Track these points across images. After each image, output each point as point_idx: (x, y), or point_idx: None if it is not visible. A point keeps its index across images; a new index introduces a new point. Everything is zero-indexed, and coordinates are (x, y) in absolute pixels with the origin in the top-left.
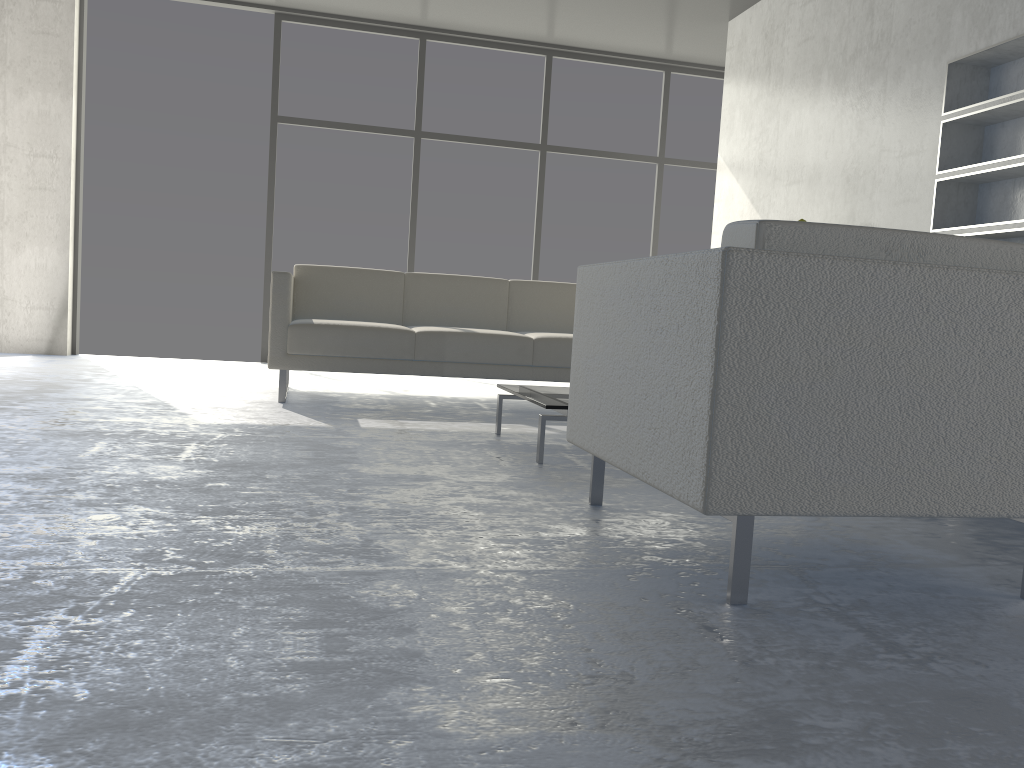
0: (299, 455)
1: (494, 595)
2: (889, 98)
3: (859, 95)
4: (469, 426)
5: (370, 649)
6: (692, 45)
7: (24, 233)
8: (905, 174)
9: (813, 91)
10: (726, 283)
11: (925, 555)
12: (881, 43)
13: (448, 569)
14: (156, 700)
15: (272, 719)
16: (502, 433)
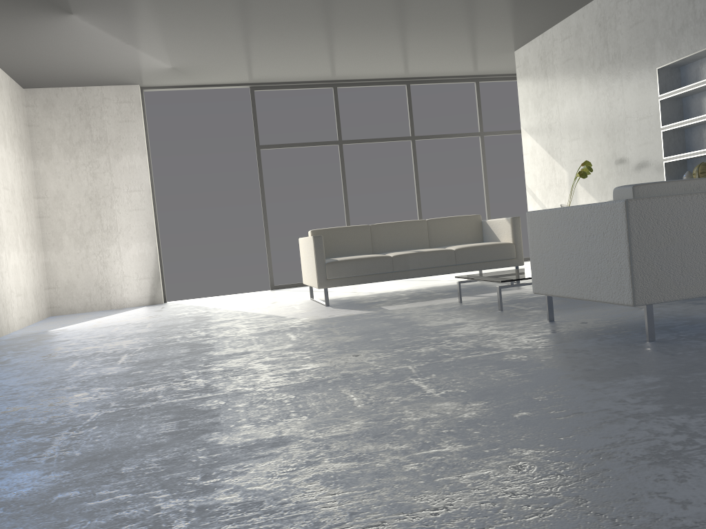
0: (386, 324)
1: (555, 352)
2: (625, 89)
3: (606, 88)
4: (440, 301)
5: (535, 370)
6: (492, 66)
7: (130, 236)
8: (642, 129)
9: (577, 88)
10: (628, 213)
11: None
12: (615, 59)
13: (525, 348)
14: (488, 388)
15: (533, 386)
16: (462, 301)
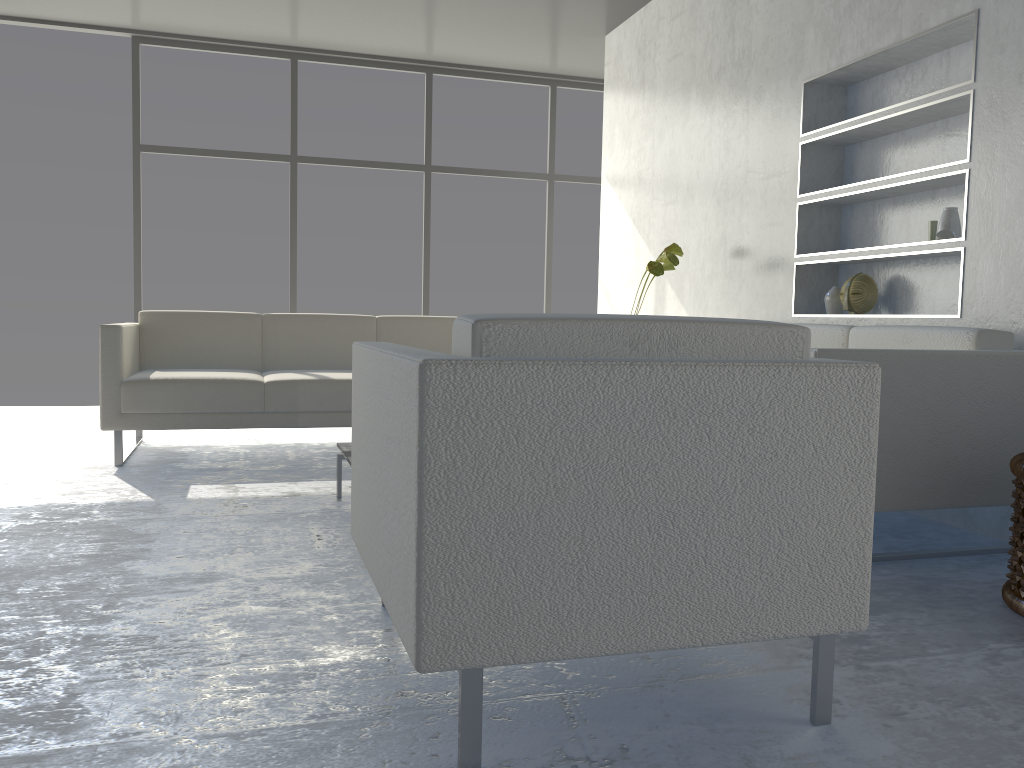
0: (83, 551)
1: None
2: (752, 118)
3: (725, 114)
4: (313, 487)
5: None
6: (574, 59)
7: None
8: (770, 197)
9: (684, 109)
10: (425, 403)
11: (730, 657)
12: (743, 61)
13: (142, 740)
14: None
15: None
16: (345, 495)
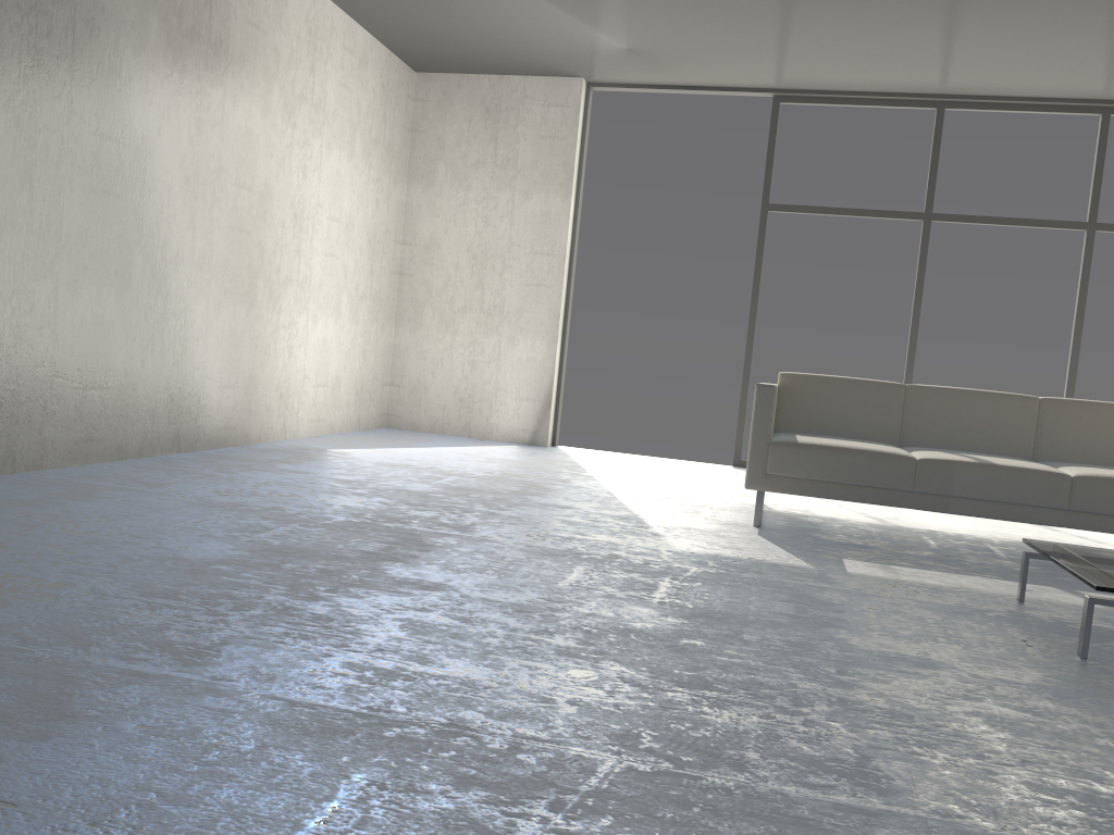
0: (778, 608)
1: None
2: None
3: None
4: (981, 583)
5: None
6: None
7: (519, 327)
8: None
9: None
10: None
11: None
12: None
13: (969, 825)
14: None
15: None
16: (1026, 599)
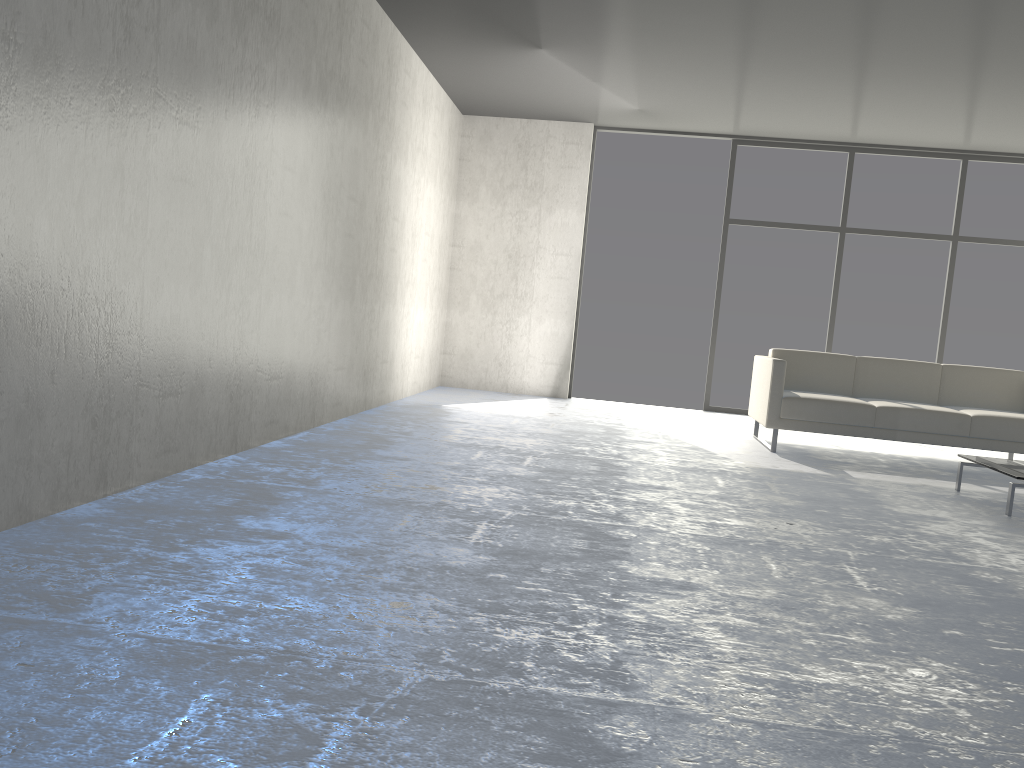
0: (841, 495)
1: None
2: None
3: None
4: (929, 482)
5: (1002, 596)
6: None
7: (545, 309)
8: None
9: None
10: None
11: None
12: None
13: (1007, 570)
14: (931, 599)
15: (986, 611)
16: (960, 490)
